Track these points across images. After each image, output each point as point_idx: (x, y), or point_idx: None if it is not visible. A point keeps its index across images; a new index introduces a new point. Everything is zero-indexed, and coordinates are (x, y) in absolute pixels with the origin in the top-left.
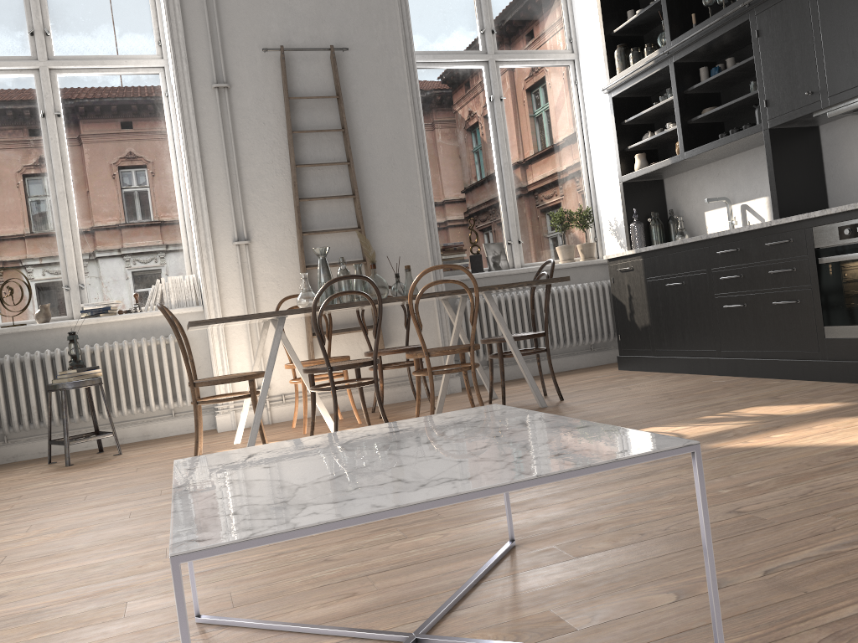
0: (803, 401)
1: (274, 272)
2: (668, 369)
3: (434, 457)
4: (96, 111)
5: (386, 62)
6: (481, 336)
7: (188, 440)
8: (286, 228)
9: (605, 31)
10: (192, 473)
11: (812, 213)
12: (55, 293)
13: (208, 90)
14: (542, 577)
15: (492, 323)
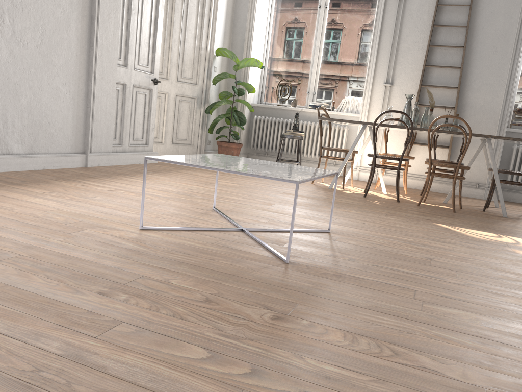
0: None
1: (400, 104)
2: None
3: (248, 166)
4: (343, 6)
5: None
6: None
7: (331, 177)
8: (415, 81)
9: None
10: (207, 155)
11: None
12: (303, 94)
13: None
14: (311, 238)
15: None
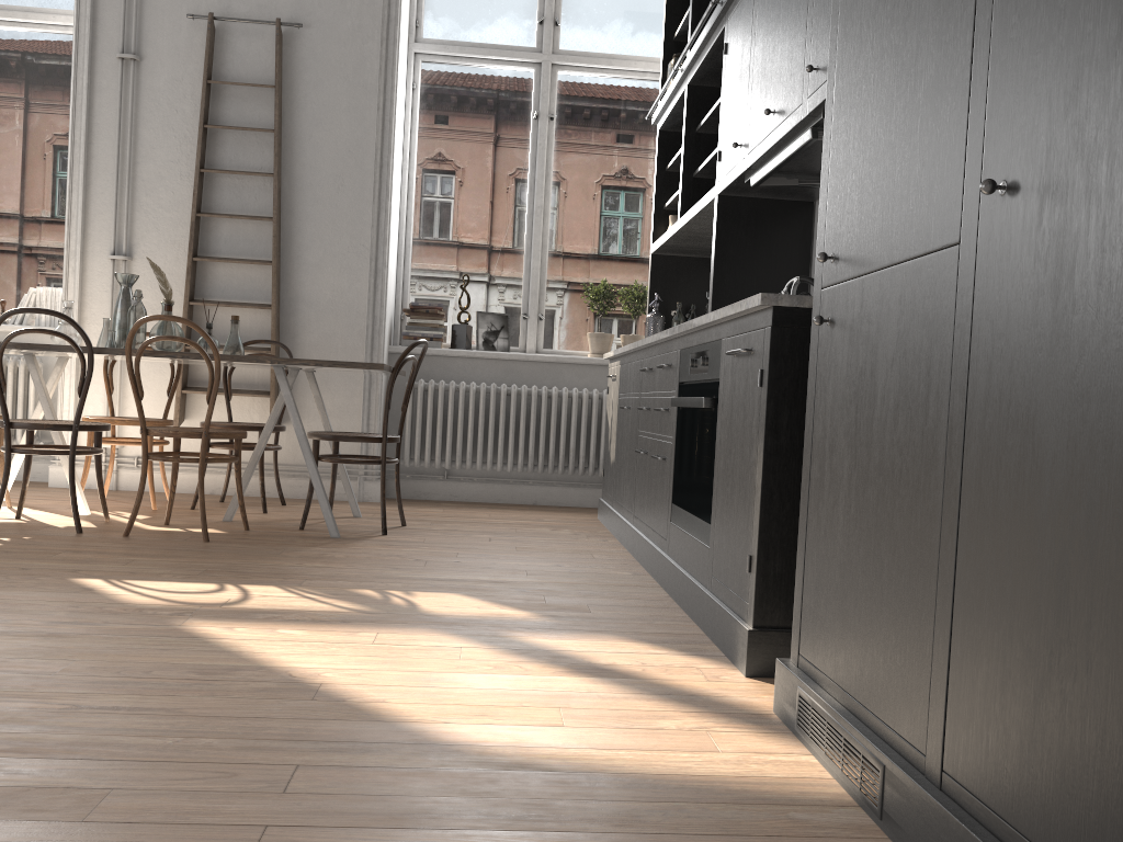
0: (521, 602)
1: (155, 301)
2: (612, 529)
3: None
4: (12, 75)
5: (357, 48)
6: (431, 435)
7: None
8: (182, 248)
9: (666, 33)
10: None
11: (675, 328)
12: None
13: (112, 61)
14: None
15: (450, 420)
